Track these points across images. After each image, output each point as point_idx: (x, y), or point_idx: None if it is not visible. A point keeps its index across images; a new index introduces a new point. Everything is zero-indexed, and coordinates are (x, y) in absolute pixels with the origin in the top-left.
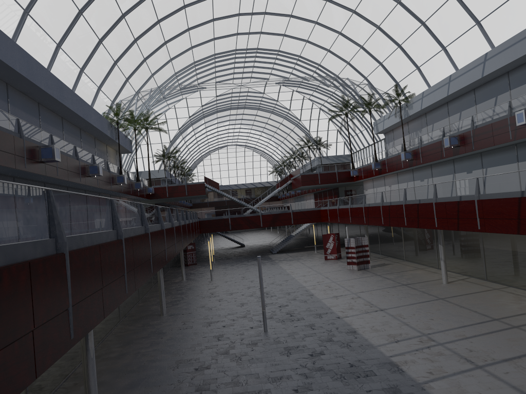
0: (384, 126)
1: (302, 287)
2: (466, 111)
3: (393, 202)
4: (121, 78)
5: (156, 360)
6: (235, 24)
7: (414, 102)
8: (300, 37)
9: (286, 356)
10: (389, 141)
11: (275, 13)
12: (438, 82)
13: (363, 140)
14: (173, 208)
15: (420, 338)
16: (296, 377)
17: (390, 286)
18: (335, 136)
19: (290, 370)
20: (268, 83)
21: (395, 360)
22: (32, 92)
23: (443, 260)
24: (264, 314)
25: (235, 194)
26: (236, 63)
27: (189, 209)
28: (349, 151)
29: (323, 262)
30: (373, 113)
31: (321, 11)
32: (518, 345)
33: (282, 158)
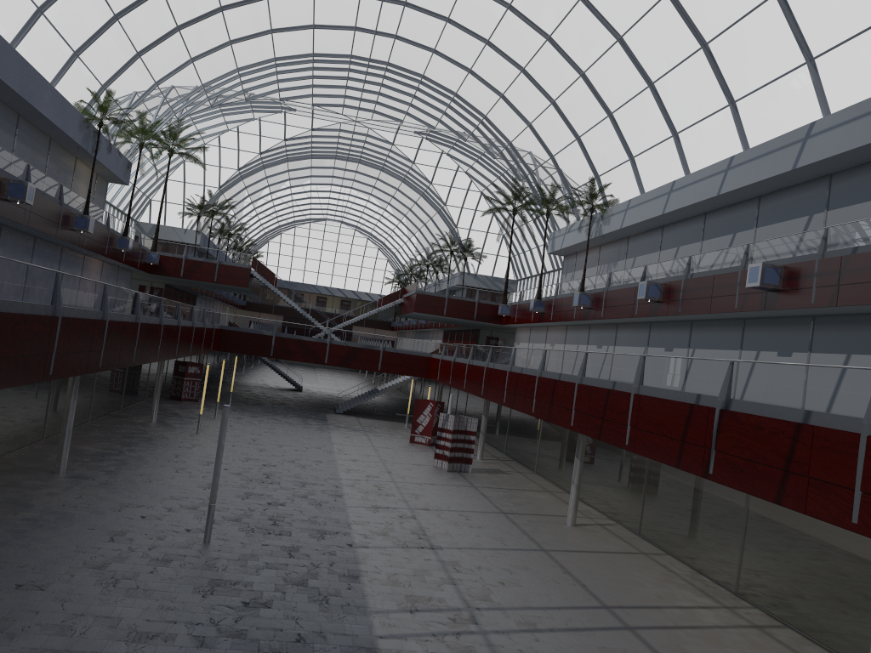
0: (563, 244)
1: (335, 478)
2: (687, 247)
3: (526, 369)
4: (126, 49)
5: None
6: (353, 11)
7: (614, 214)
8: (459, 61)
9: (201, 596)
10: (568, 271)
11: (421, 8)
12: (655, 189)
13: (539, 262)
14: (205, 300)
15: (457, 613)
16: (182, 642)
17: (479, 509)
18: (498, 244)
19: (184, 625)
20: (403, 129)
21: (383, 646)
22: None
23: (575, 485)
24: (210, 510)
25: (298, 298)
26: (350, 80)
27: (239, 310)
28: (515, 274)
29: (404, 445)
30: (554, 219)
31: (498, 23)
32: None
33: (411, 262)
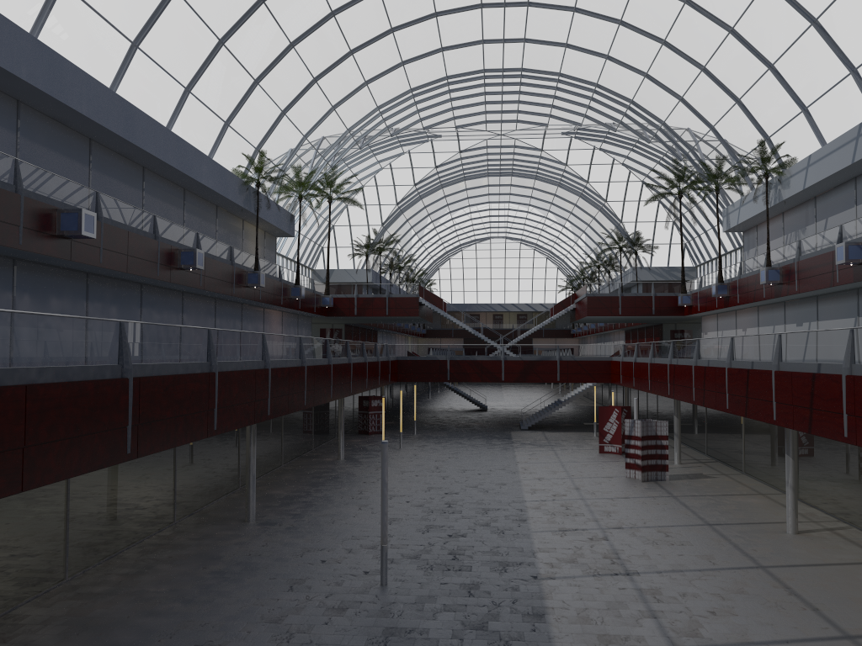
0: (739, 219)
1: (520, 501)
2: None
3: (713, 361)
4: (271, 110)
5: (152, 614)
6: (477, 24)
7: (793, 174)
8: (594, 50)
9: None
10: (749, 247)
11: (545, 4)
12: (838, 137)
13: (717, 243)
14: (386, 333)
15: None
16: None
17: (681, 522)
18: (669, 232)
19: None
20: (549, 132)
21: None
22: (70, 119)
23: (790, 486)
24: (383, 551)
25: (468, 319)
26: (487, 94)
27: (421, 338)
28: (692, 260)
29: (593, 456)
30: (725, 194)
31: None
32: None
33: (581, 266)
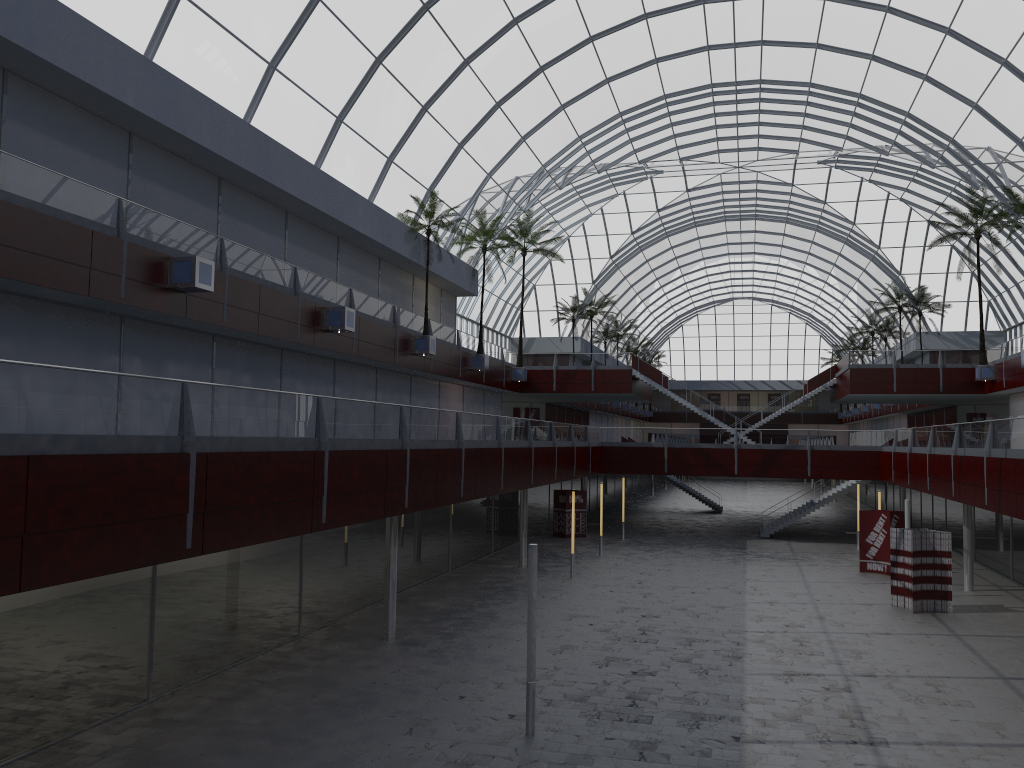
0: None
1: (738, 630)
2: None
3: (1011, 451)
4: (445, 142)
5: (231, 754)
6: (699, 26)
7: None
8: (854, 49)
9: None
10: None
11: None
12: None
13: None
14: (601, 416)
15: None
16: None
17: (961, 673)
18: (965, 286)
19: None
20: (801, 162)
21: None
22: (191, 153)
23: None
24: (529, 691)
25: (693, 397)
26: (718, 116)
27: (647, 423)
28: (999, 323)
29: (850, 576)
30: None
31: None
32: None
33: (850, 333)
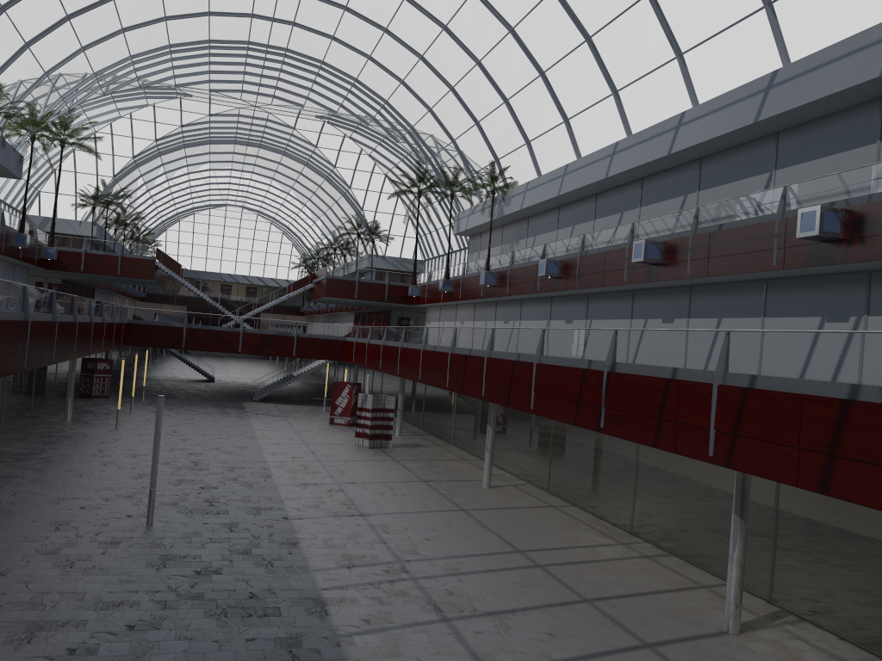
0: (468, 225)
1: (262, 461)
2: (581, 225)
3: (439, 347)
4: (14, 40)
5: None
6: None
7: (514, 195)
8: (358, 48)
9: (155, 569)
10: (473, 251)
11: None
12: (550, 171)
13: (445, 242)
14: (104, 293)
15: (389, 566)
16: (147, 606)
17: (402, 479)
18: (404, 226)
19: (145, 593)
20: (304, 113)
21: (327, 595)
22: None
23: (489, 450)
24: (152, 495)
25: (207, 288)
26: (248, 65)
27: (139, 302)
28: (422, 254)
29: (324, 427)
30: (458, 201)
31: (395, 13)
32: (524, 593)
33: (317, 246)
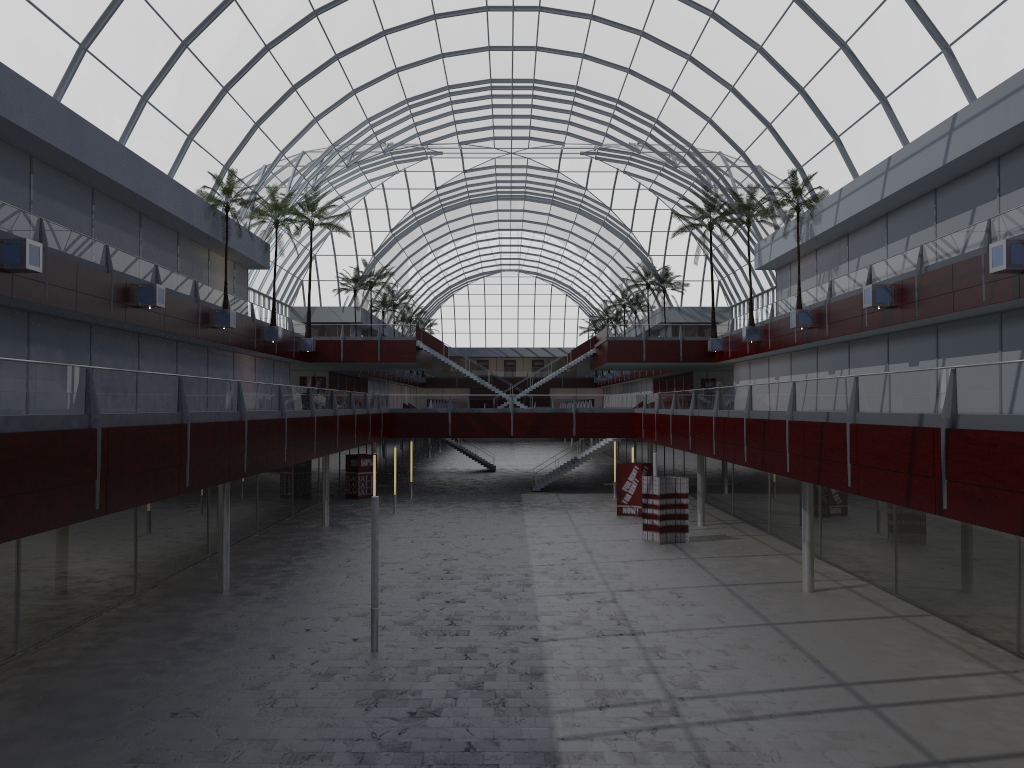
0: (771, 256)
1: (525, 565)
2: (919, 234)
3: (732, 412)
4: (242, 122)
5: (121, 686)
6: (482, 29)
7: (825, 209)
8: (614, 62)
9: (363, 709)
10: (783, 287)
11: (559, 10)
12: (868, 170)
13: (753, 281)
14: (378, 383)
15: (656, 706)
16: (340, 760)
17: (695, 584)
18: (701, 268)
19: (343, 742)
20: (566, 152)
21: (564, 748)
22: (8, 134)
23: (806, 542)
24: (374, 615)
25: (473, 366)
26: (495, 107)
27: (420, 388)
28: (727, 300)
29: (610, 519)
30: (758, 227)
31: (650, 9)
32: (842, 750)
33: (605, 305)
